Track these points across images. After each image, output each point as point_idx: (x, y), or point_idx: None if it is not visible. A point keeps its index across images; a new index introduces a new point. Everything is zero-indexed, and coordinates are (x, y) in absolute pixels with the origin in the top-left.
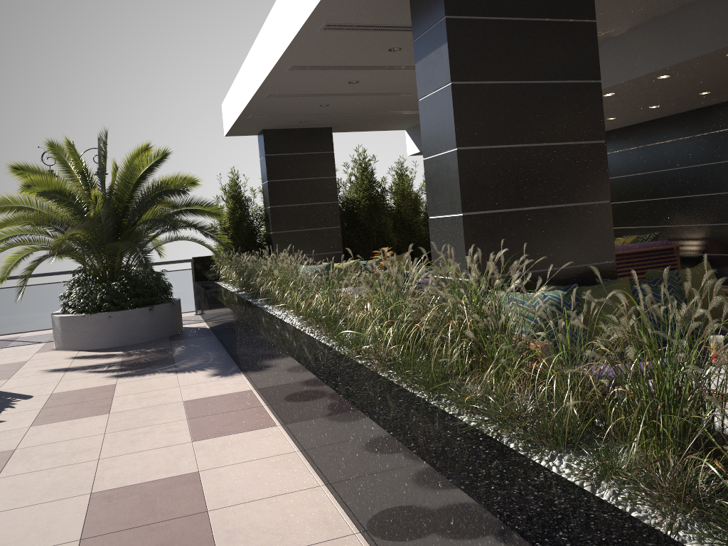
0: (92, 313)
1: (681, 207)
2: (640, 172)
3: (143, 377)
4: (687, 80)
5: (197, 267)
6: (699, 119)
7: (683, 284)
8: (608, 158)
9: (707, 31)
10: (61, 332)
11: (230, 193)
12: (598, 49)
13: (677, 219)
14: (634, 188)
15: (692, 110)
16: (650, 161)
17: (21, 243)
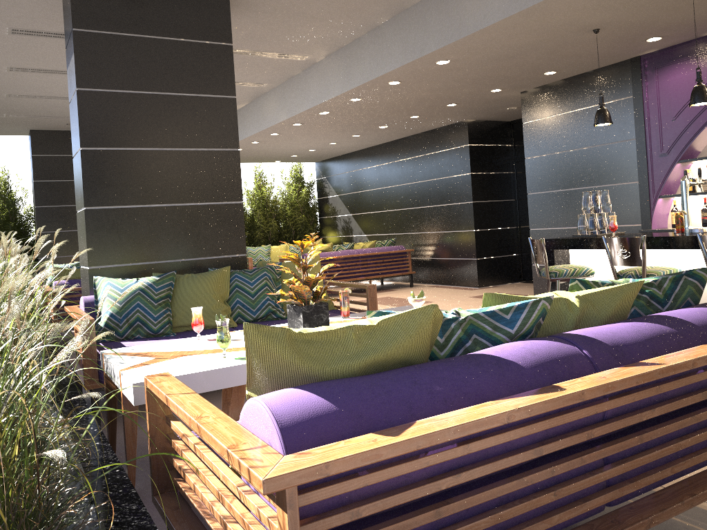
0: None
1: (417, 217)
2: (390, 185)
3: None
4: (383, 104)
5: None
6: (428, 140)
7: (284, 273)
8: (369, 172)
9: (369, 62)
10: None
11: None
12: (309, 72)
13: (415, 227)
14: (386, 199)
15: (424, 132)
16: (396, 175)
17: None
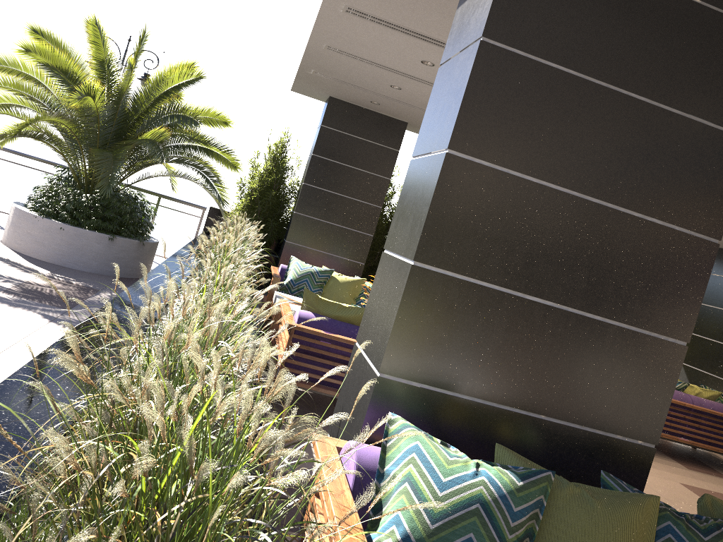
0: (45, 216)
1: None
2: None
3: (7, 310)
4: None
5: (210, 219)
6: None
7: None
8: (722, 283)
9: None
10: (10, 224)
11: (273, 154)
12: None
13: None
14: None
15: None
16: None
17: (7, 113)
